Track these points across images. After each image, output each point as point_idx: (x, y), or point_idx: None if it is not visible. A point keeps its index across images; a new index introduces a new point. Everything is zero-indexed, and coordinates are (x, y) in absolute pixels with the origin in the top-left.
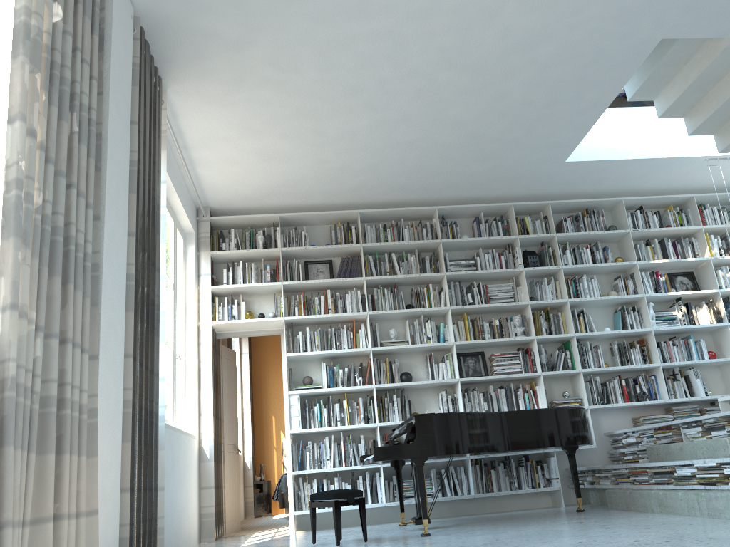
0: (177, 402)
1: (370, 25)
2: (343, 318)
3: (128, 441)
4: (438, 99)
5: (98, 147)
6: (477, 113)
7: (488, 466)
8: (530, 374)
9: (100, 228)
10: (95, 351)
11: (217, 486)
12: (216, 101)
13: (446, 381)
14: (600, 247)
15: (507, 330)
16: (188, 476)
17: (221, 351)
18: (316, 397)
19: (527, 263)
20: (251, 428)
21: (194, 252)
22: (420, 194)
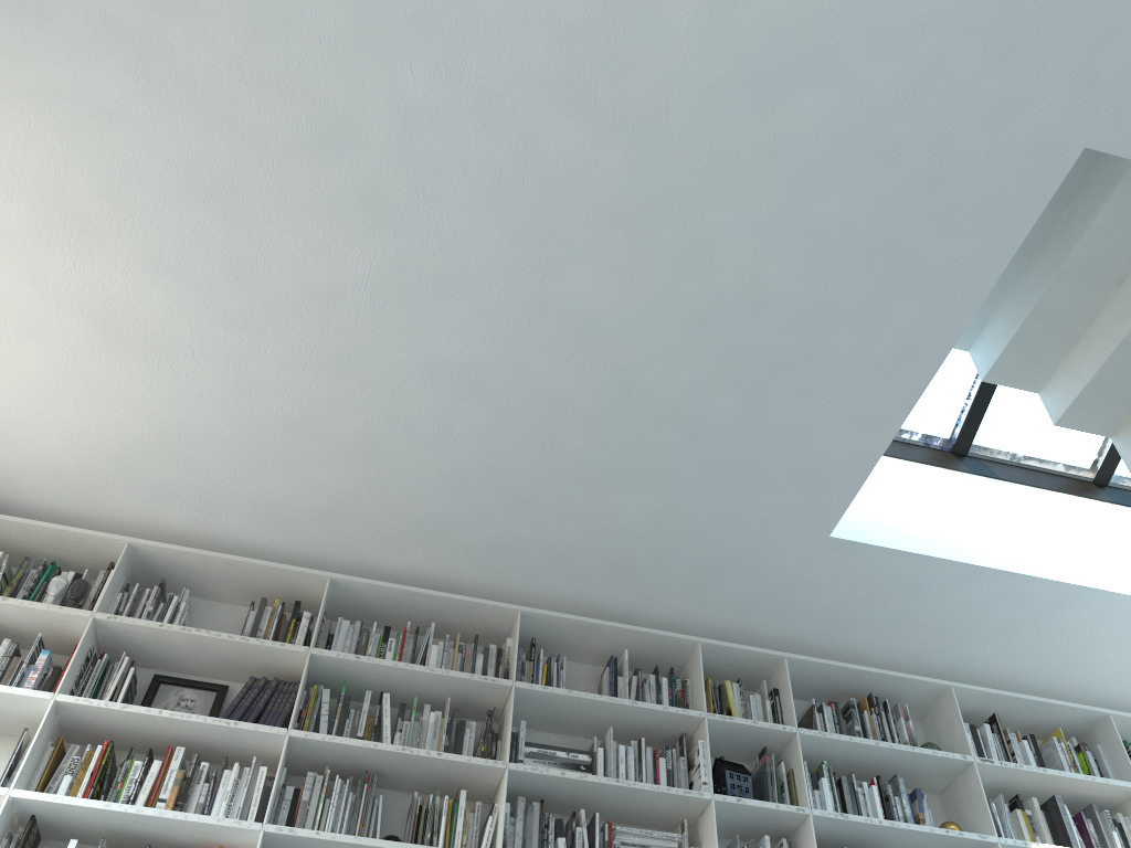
0: None
1: None
2: (190, 831)
3: None
4: (543, 224)
5: None
6: (637, 305)
7: None
8: None
9: None
10: None
11: None
12: None
13: None
14: (904, 788)
15: None
16: None
17: None
18: None
19: (724, 790)
20: None
21: None
22: (486, 569)
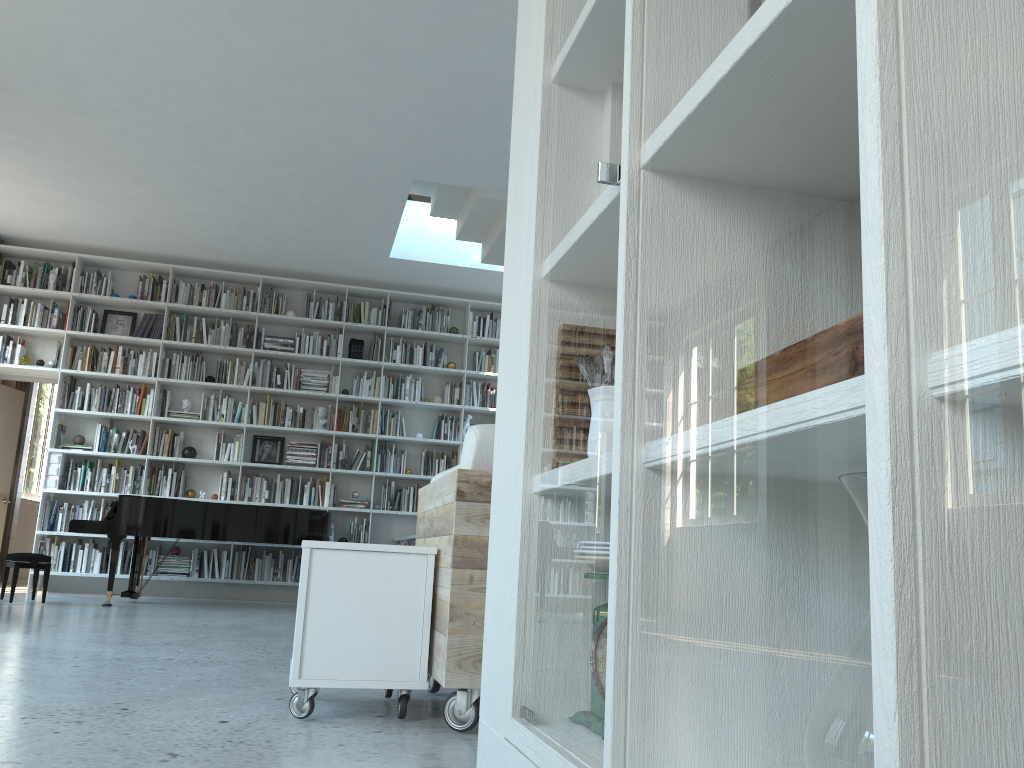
0: None
1: (102, 122)
2: (130, 379)
3: None
4: (210, 186)
5: None
6: (262, 204)
7: (256, 554)
8: (319, 469)
9: None
10: None
11: None
12: None
13: (227, 463)
14: (435, 348)
15: (311, 420)
16: None
17: None
18: (89, 458)
19: (350, 353)
20: None
21: None
22: (243, 260)
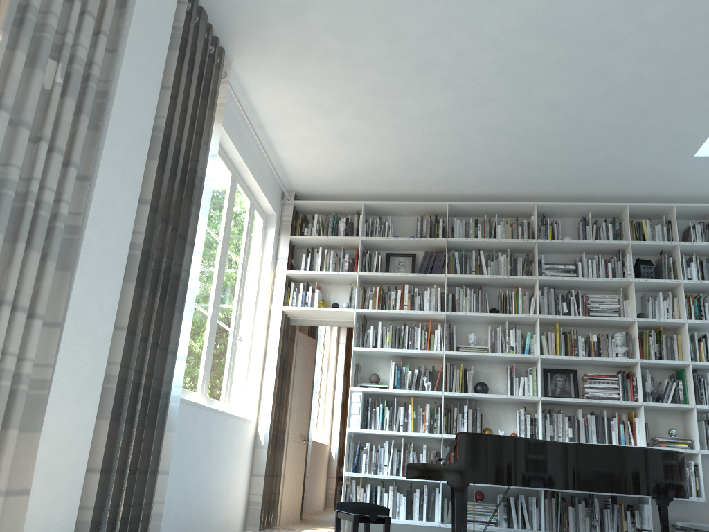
0: (234, 383)
1: None
2: (418, 315)
3: (107, 418)
4: (526, 75)
5: (102, 106)
6: (576, 93)
7: (566, 501)
8: (628, 402)
9: (90, 190)
10: (59, 318)
11: (270, 475)
12: (282, 75)
13: (525, 398)
14: None
15: (606, 349)
16: (233, 461)
17: (297, 338)
18: (383, 397)
19: (640, 274)
20: (340, 419)
21: (274, 235)
22: (517, 188)
